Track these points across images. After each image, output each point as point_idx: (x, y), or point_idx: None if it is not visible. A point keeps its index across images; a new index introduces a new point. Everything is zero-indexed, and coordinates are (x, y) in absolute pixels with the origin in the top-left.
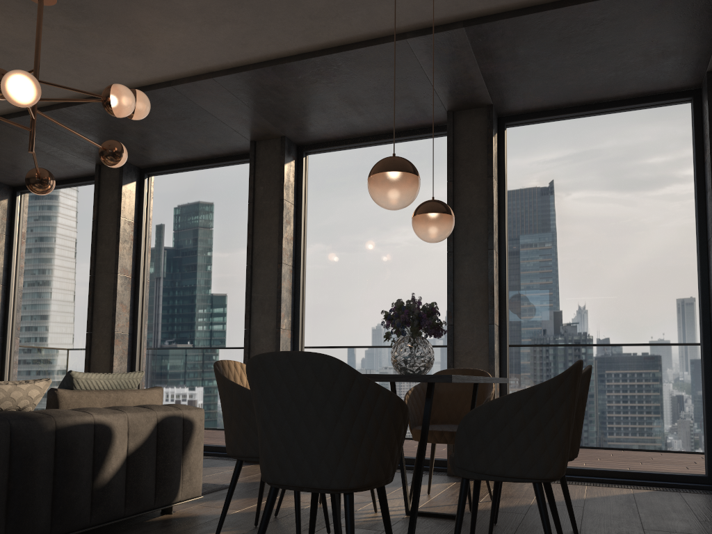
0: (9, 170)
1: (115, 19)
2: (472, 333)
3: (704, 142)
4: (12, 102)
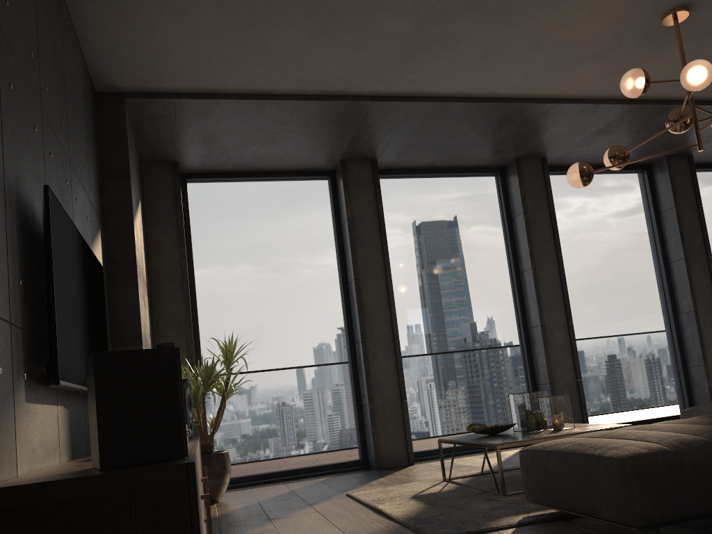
0: (233, 152)
1: (661, 46)
2: (707, 316)
3: None
4: None
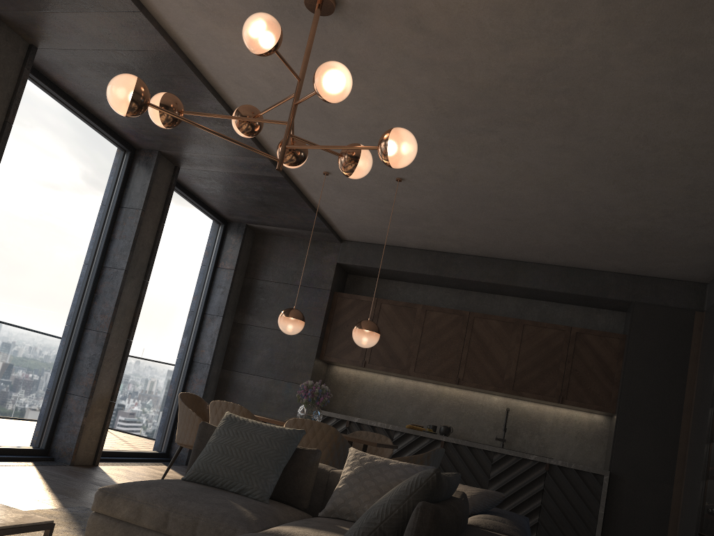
0: None
1: None
2: (116, 343)
3: (223, 256)
4: (357, 175)
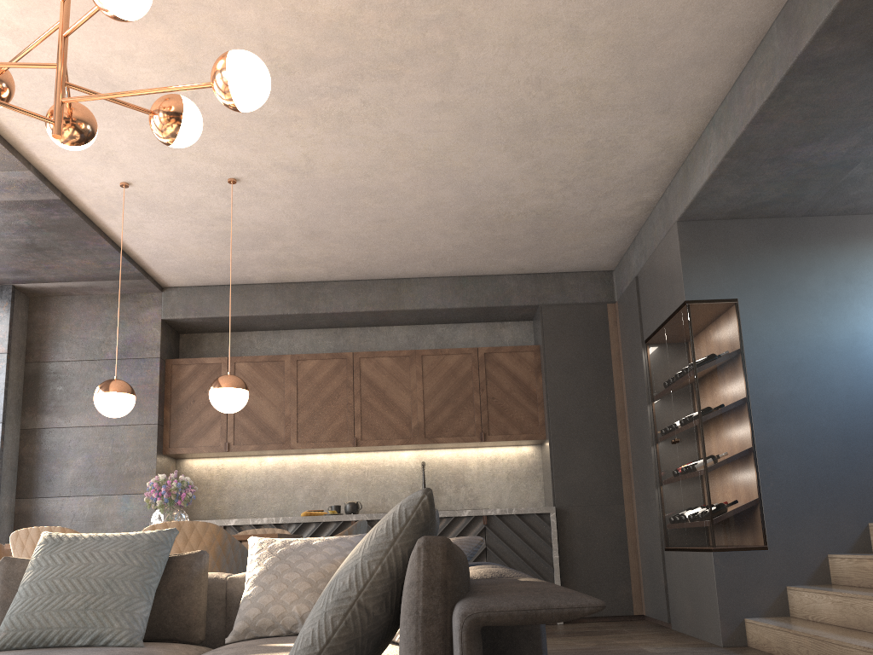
0: None
1: None
2: None
3: None
4: (183, 139)
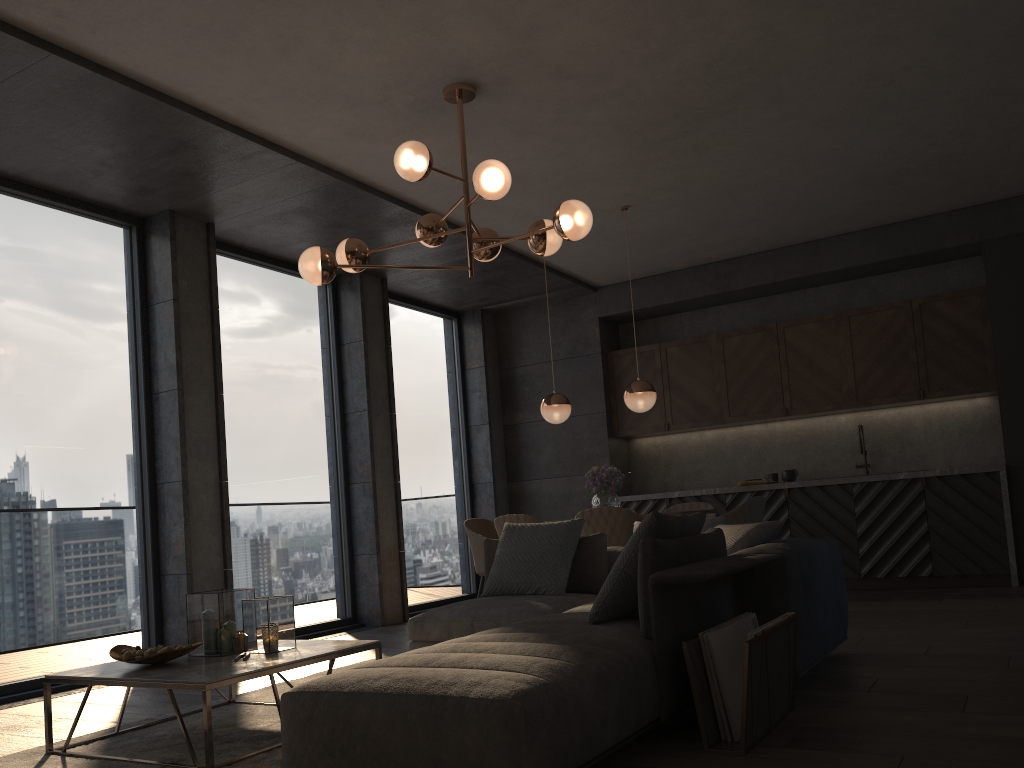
0: None
1: (425, 126)
2: (385, 490)
3: (467, 354)
4: (550, 251)
